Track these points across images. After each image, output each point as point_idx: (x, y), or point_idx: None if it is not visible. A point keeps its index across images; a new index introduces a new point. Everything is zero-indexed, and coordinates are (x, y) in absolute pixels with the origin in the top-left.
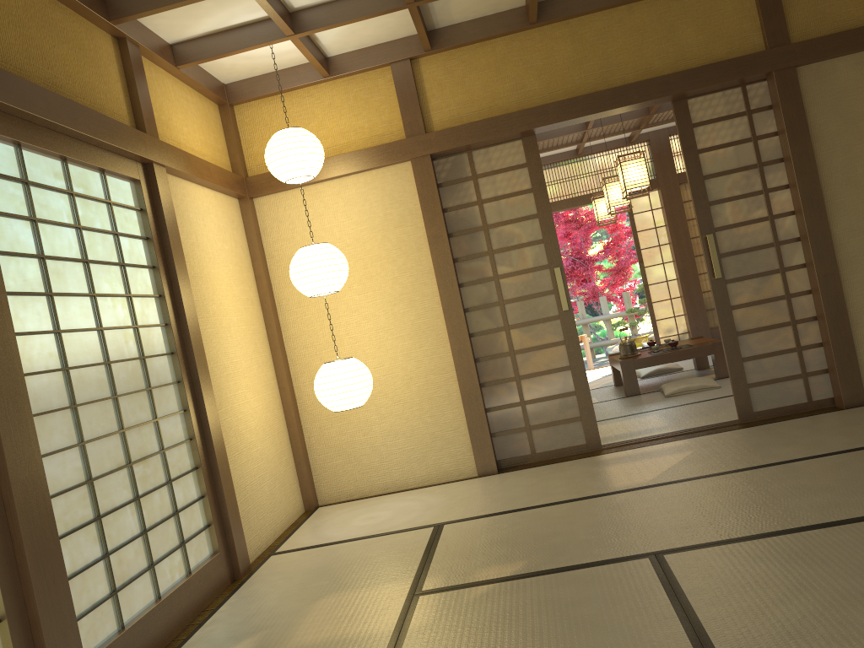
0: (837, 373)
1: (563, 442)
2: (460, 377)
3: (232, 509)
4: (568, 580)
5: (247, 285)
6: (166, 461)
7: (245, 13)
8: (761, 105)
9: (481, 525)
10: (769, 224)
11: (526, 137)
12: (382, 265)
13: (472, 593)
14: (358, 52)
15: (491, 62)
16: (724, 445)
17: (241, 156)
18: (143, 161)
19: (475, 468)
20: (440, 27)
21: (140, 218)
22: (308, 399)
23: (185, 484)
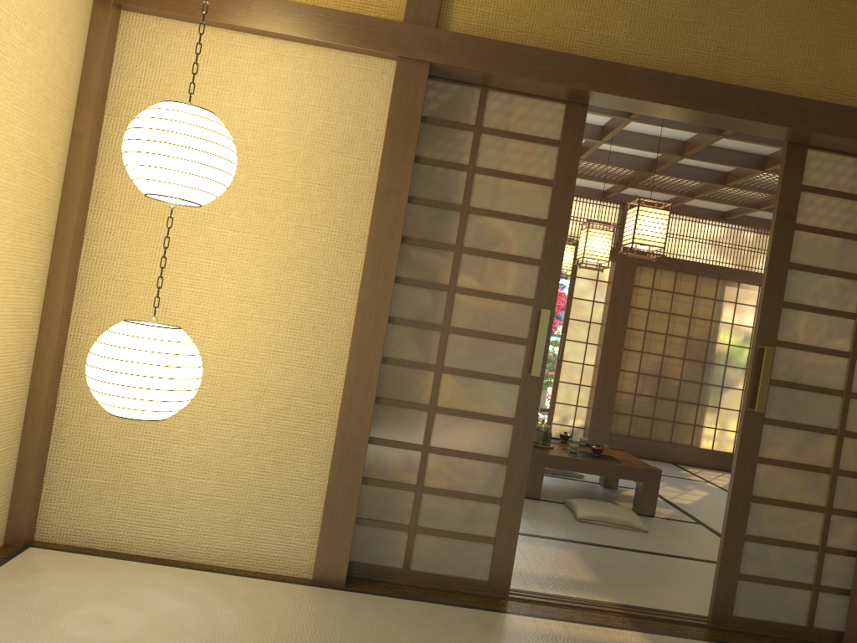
0: None
1: (455, 567)
2: (343, 419)
3: None
4: None
5: (49, 138)
6: None
7: None
8: None
9: None
10: (847, 363)
11: (573, 103)
12: (290, 200)
13: None
14: None
15: None
16: None
17: None
18: None
19: (311, 566)
20: None
21: None
22: (84, 363)
23: None
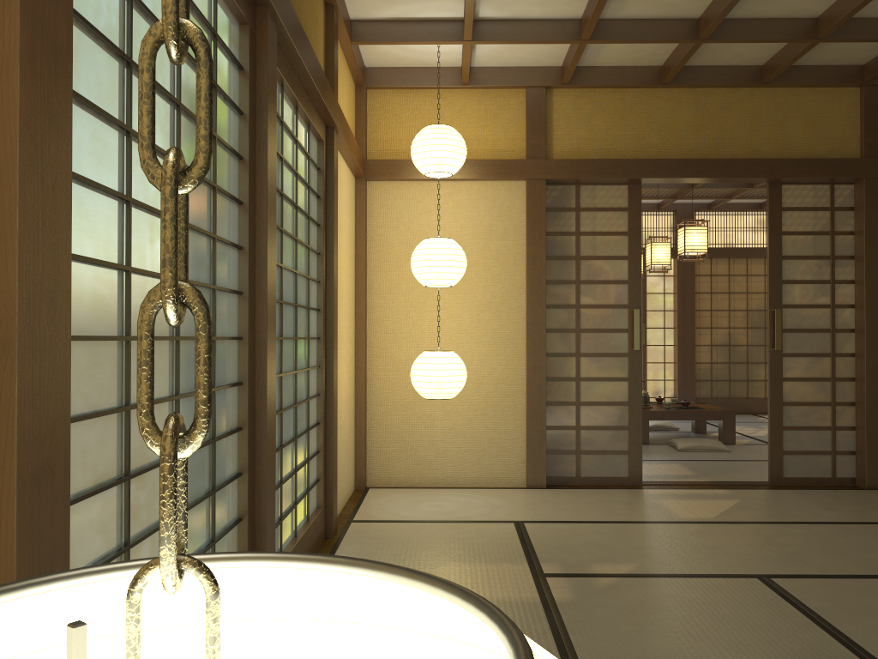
0: (866, 456)
1: (607, 471)
2: (529, 391)
3: (335, 469)
4: (690, 585)
5: (351, 262)
6: (309, 410)
7: (434, 10)
8: (844, 205)
9: (564, 528)
10: (829, 311)
11: (632, 183)
12: (477, 271)
13: (599, 582)
14: (499, 69)
15: (618, 108)
16: (768, 500)
17: (366, 138)
18: (328, 124)
19: (524, 480)
20: (581, 65)
21: (317, 176)
22: (378, 383)
23: (312, 436)
